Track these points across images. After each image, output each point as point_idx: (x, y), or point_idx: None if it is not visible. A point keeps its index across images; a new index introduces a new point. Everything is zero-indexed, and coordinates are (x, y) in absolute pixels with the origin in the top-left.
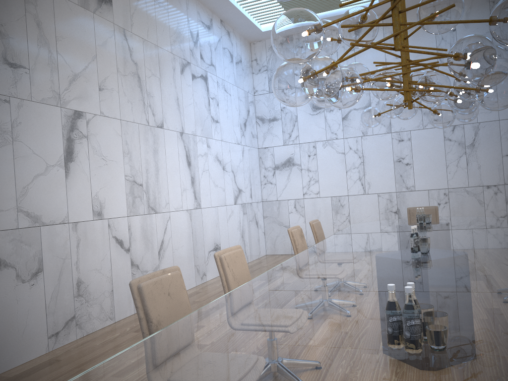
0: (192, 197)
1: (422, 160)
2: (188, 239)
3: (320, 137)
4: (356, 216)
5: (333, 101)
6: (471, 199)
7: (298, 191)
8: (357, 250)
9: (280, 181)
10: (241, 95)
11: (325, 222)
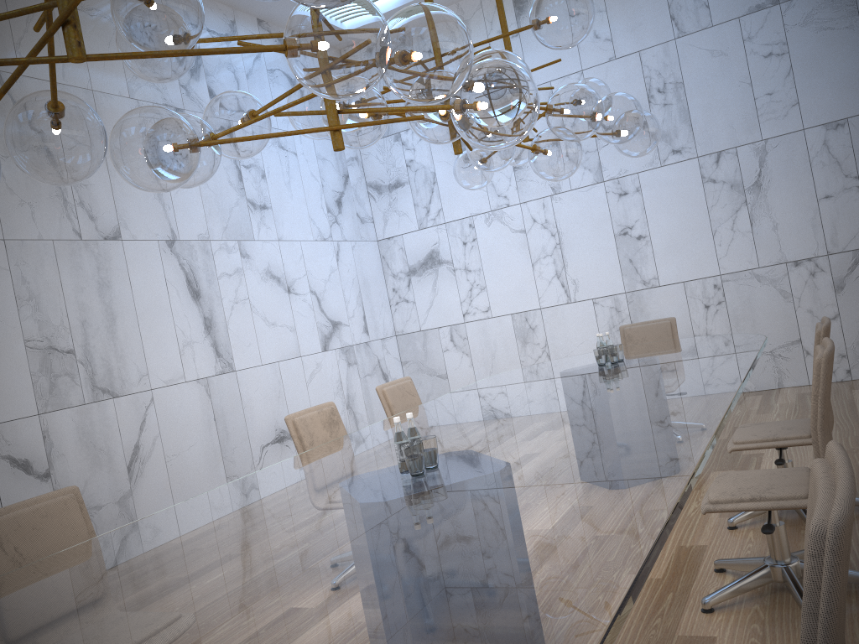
0: (209, 355)
1: (667, 227)
2: (206, 433)
3: (479, 206)
4: (559, 344)
5: (128, 182)
6: (766, 291)
7: (454, 311)
8: (339, 465)
9: (421, 295)
10: (326, 151)
11: (507, 363)
